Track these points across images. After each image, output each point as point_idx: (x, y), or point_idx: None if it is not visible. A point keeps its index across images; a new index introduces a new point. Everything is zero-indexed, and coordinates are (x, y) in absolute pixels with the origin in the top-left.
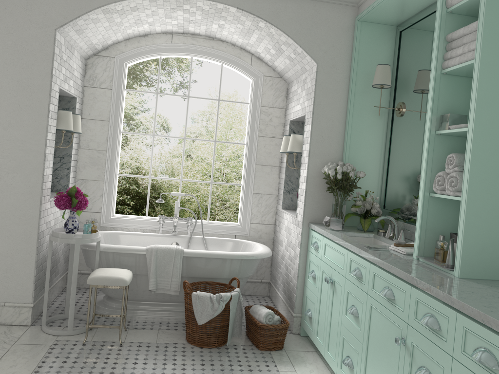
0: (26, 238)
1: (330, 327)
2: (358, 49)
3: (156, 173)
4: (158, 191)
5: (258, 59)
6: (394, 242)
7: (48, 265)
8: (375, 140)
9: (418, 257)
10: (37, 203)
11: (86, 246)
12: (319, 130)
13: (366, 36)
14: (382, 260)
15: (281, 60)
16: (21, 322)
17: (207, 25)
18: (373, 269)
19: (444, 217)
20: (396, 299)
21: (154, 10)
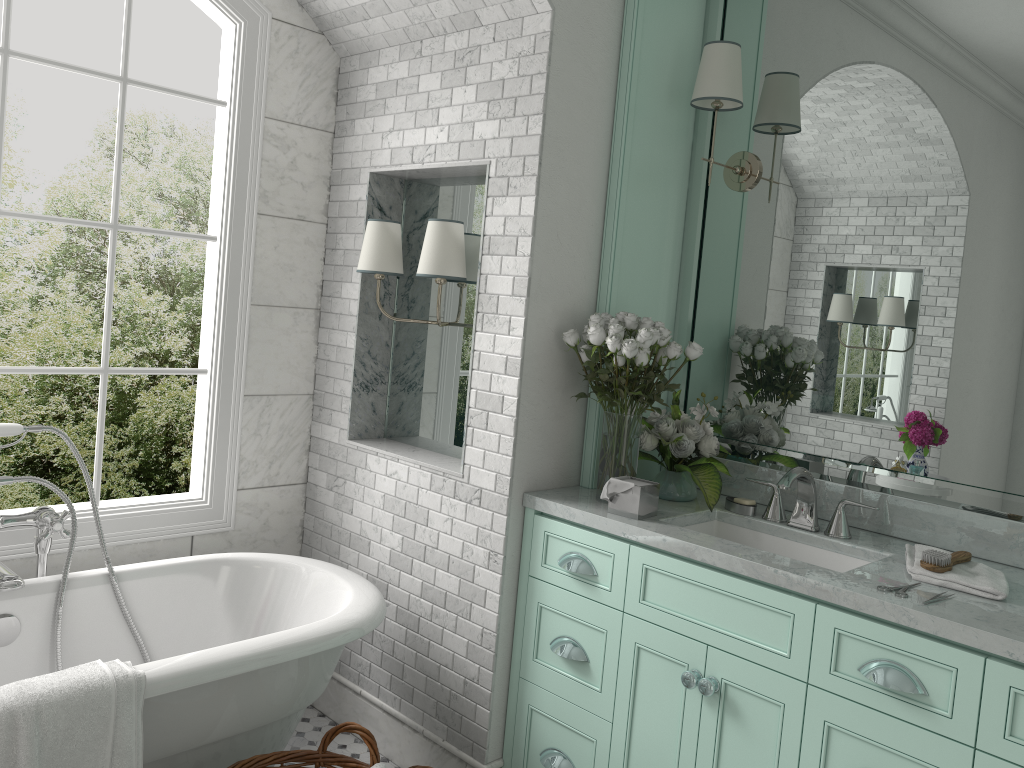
0: None
1: None
2: None
3: None
4: None
5: None
6: (826, 538)
7: None
8: (664, 249)
9: None
10: None
11: None
12: (552, 216)
13: None
14: None
15: None
16: None
17: None
18: (1007, 678)
19: None
20: None
21: None
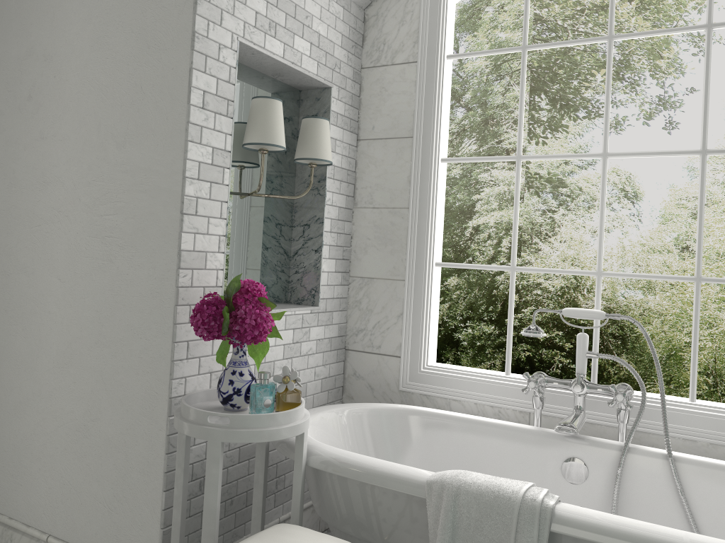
0: (149, 409)
1: None
2: None
3: (615, 286)
4: (619, 322)
5: None
6: None
7: (177, 489)
8: None
9: None
10: (167, 322)
11: (284, 446)
12: None
13: None
14: None
15: None
16: None
17: None
18: None
19: None
20: None
21: None
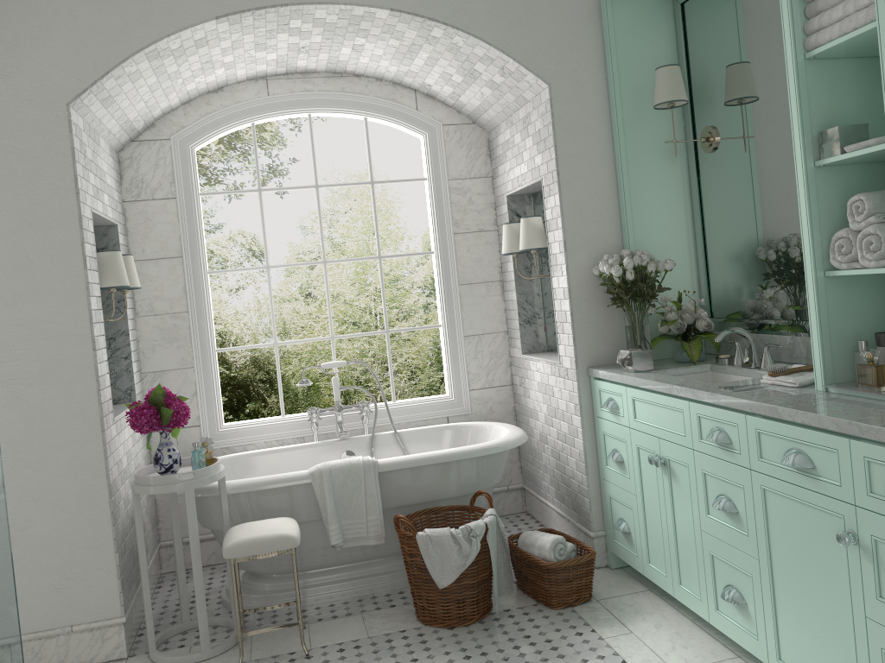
0: (88, 500)
1: (676, 541)
2: (616, 48)
3: (256, 336)
4: (265, 368)
5: (428, 97)
6: (756, 370)
7: (140, 540)
8: (673, 201)
9: (826, 388)
10: (96, 431)
11: (199, 491)
12: (574, 201)
13: (624, 22)
14: (772, 404)
15: (475, 91)
16: (109, 654)
17: (331, 50)
18: (753, 424)
19: (856, 308)
20: (818, 467)
21: (236, 40)
